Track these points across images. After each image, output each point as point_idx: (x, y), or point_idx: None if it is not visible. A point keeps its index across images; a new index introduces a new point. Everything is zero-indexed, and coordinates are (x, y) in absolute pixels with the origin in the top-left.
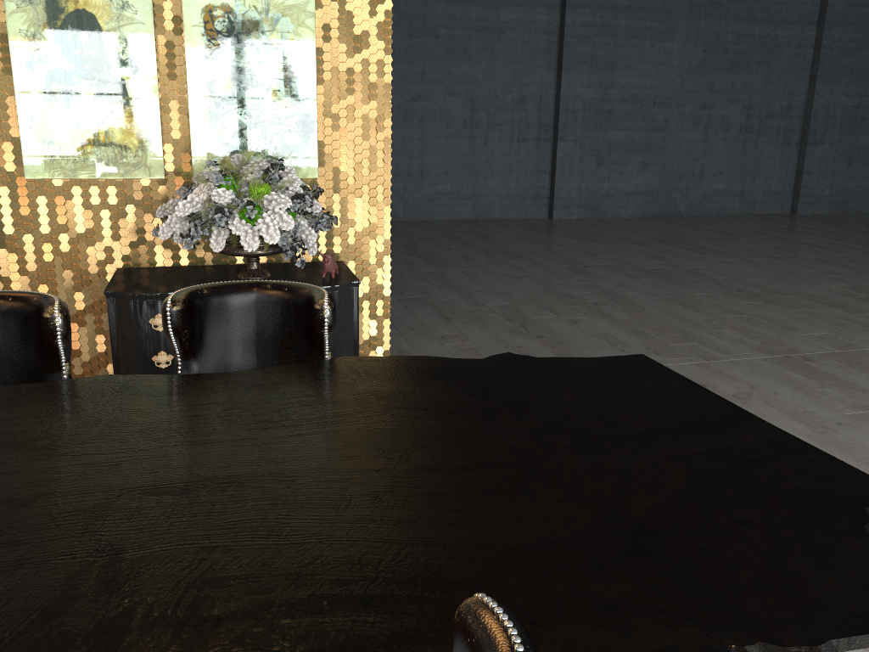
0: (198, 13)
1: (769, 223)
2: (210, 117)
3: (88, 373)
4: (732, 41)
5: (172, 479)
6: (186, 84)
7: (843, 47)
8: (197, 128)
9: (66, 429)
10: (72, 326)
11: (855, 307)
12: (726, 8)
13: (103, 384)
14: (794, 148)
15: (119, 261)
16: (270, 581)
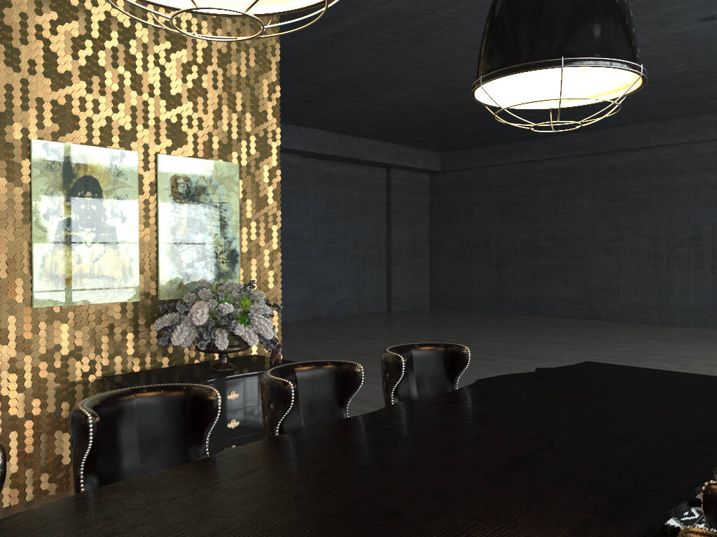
0: (168, 180)
1: (383, 318)
2: (172, 253)
3: (67, 475)
4: (342, 200)
5: (564, 421)
6: (156, 230)
7: (402, 204)
8: (164, 262)
9: (463, 418)
10: (57, 433)
11: (492, 358)
12: (336, 179)
13: (412, 404)
14: (384, 268)
15: (99, 371)
16: (685, 432)
